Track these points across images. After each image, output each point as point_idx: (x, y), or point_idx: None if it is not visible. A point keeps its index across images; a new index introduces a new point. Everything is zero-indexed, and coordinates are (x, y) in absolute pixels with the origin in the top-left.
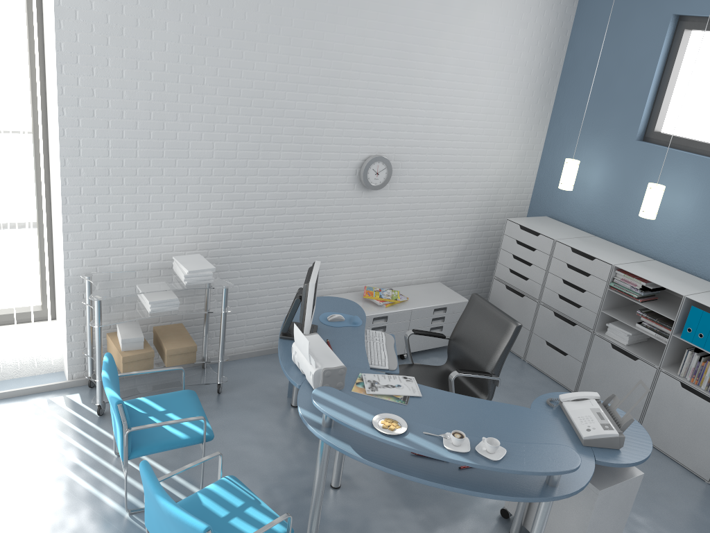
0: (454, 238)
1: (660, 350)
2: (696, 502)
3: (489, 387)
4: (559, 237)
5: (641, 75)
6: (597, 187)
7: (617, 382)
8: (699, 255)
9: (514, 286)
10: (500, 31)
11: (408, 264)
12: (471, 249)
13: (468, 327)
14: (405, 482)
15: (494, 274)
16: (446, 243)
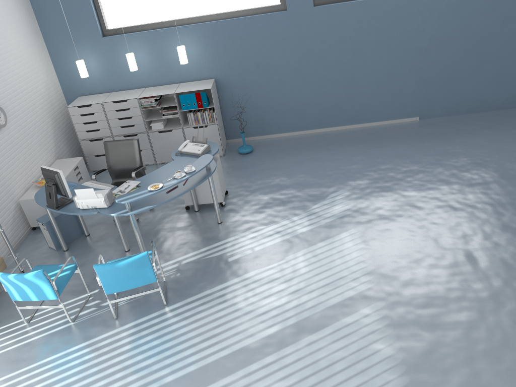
0: (48, 132)
1: (175, 122)
2: (227, 163)
3: (143, 172)
4: (101, 100)
5: (84, 5)
6: (97, 68)
7: (170, 145)
8: (162, 75)
9: (94, 138)
10: (0, 7)
11: (39, 159)
12: (57, 134)
13: (114, 157)
14: (147, 229)
15: (78, 139)
16: (46, 137)
